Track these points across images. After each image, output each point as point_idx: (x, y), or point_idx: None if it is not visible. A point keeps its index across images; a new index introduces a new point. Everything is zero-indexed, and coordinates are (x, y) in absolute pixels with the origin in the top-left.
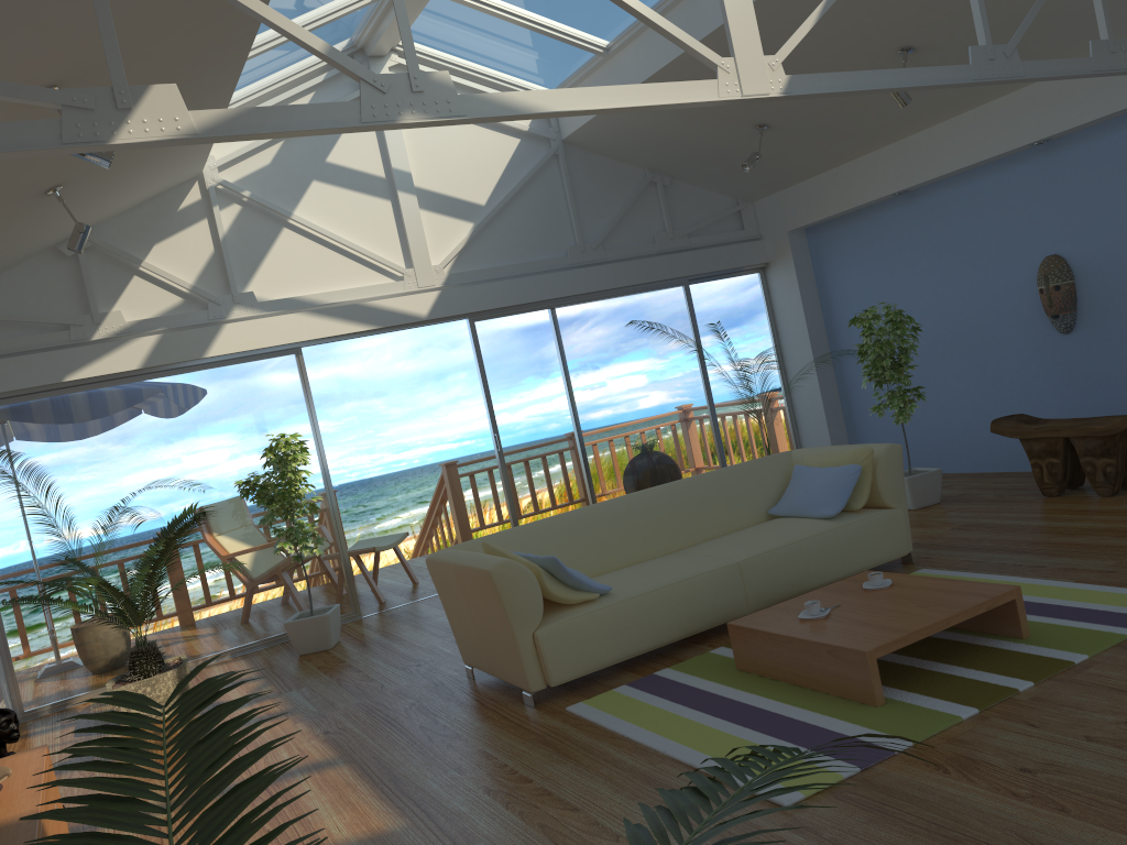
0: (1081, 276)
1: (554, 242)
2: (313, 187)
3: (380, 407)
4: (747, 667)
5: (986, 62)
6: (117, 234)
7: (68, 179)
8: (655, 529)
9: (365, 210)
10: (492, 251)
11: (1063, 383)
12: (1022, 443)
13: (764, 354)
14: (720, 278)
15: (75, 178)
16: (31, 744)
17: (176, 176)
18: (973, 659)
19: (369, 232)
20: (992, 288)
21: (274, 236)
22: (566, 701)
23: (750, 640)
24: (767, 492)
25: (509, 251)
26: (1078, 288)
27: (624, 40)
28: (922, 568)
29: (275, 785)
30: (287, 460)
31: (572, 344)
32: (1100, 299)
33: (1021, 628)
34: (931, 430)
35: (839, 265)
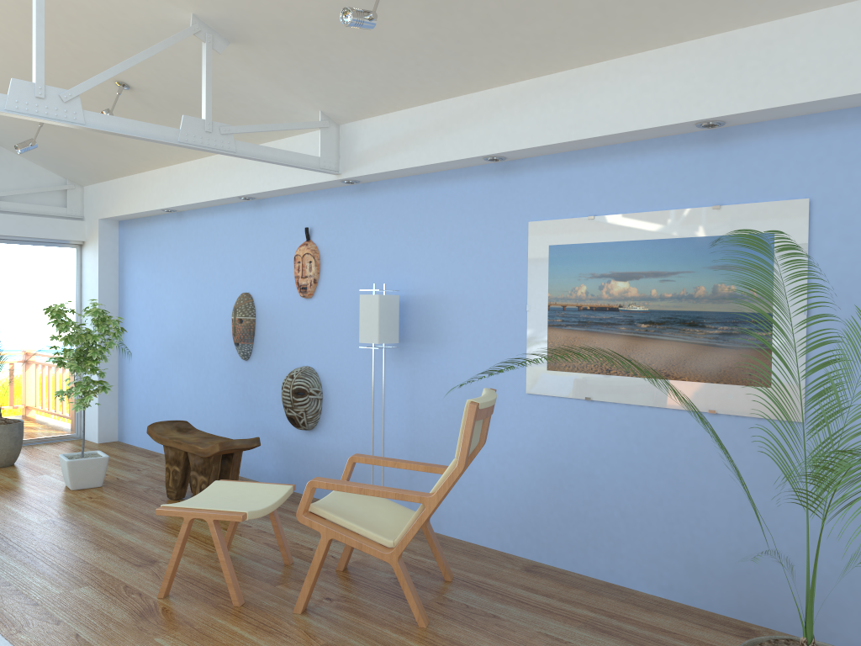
0: (259, 316)
1: None
2: None
3: None
4: None
5: (32, 98)
6: None
7: None
8: None
9: None
10: None
11: (239, 400)
12: (164, 448)
13: None
14: (29, 244)
15: None
16: None
17: None
18: None
19: None
20: (212, 309)
21: None
22: None
23: None
24: None
25: None
26: (256, 325)
27: None
28: None
29: None
30: None
31: None
32: (266, 338)
33: None
34: (165, 416)
35: (133, 259)
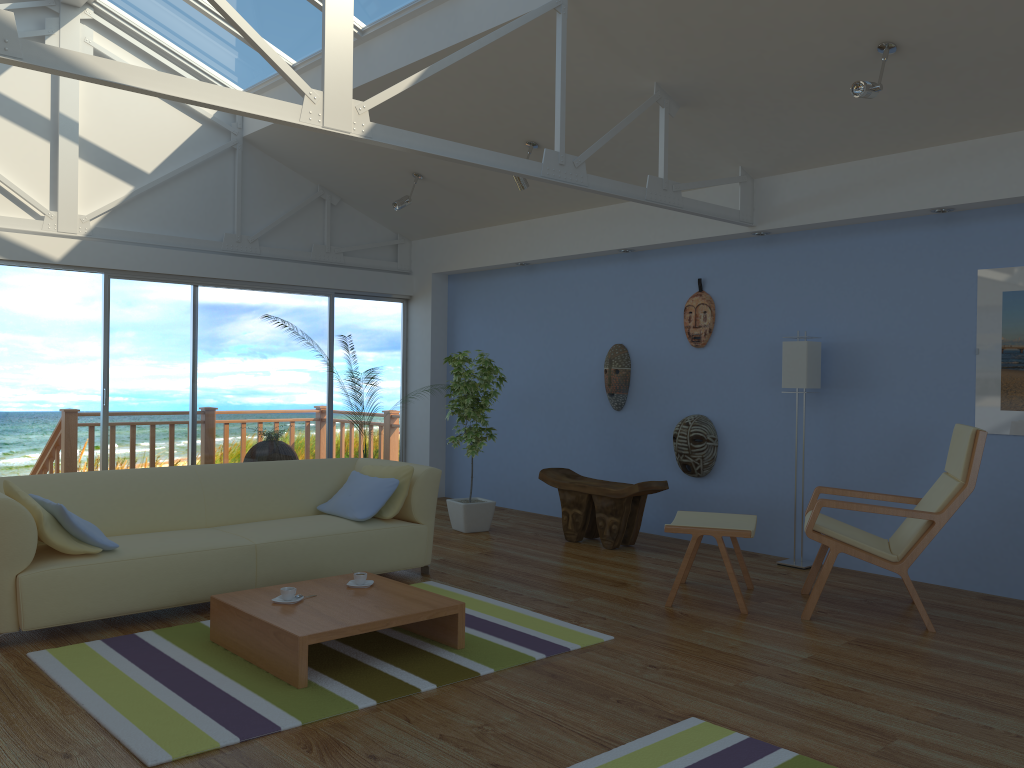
0: (636, 366)
1: (212, 226)
2: None
3: (36, 345)
4: (218, 639)
5: (557, 165)
6: None
7: None
8: (200, 502)
9: (20, 144)
10: (147, 217)
11: (608, 451)
12: (559, 493)
13: (391, 375)
14: (366, 299)
15: None
16: None
17: None
18: (407, 660)
19: (18, 166)
20: (573, 360)
21: None
22: (34, 647)
23: (223, 614)
24: (322, 489)
25: (164, 222)
26: (632, 375)
27: (308, 64)
28: (432, 580)
29: None
30: None
31: (207, 323)
32: (645, 388)
33: (458, 640)
34: (509, 470)
35: (467, 313)
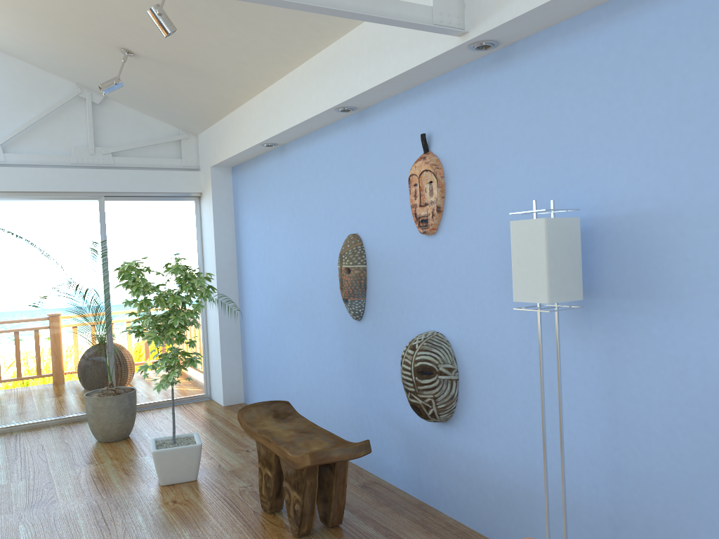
0: (371, 263)
1: None
2: None
3: None
4: None
5: None
6: None
7: None
8: None
9: None
10: None
11: (354, 371)
12: (256, 442)
13: None
14: (147, 200)
15: None
16: None
17: None
18: None
19: None
20: (319, 256)
21: None
22: None
23: None
24: None
25: None
26: (368, 275)
27: None
28: None
29: None
30: None
31: None
32: (381, 292)
33: None
34: (282, 381)
35: (245, 206)
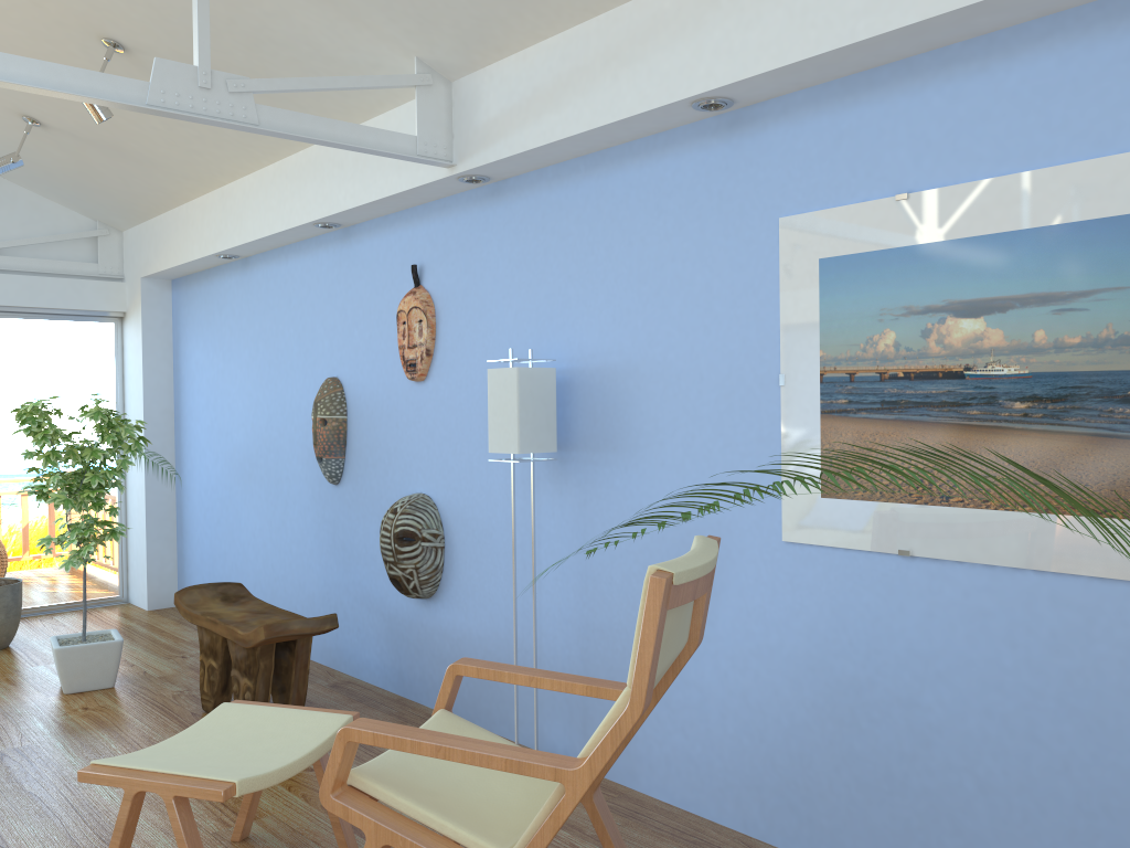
0: (352, 413)
1: None
2: None
3: None
4: None
5: None
6: None
7: None
8: None
9: None
10: None
11: (328, 548)
12: (198, 629)
13: None
14: (44, 318)
15: None
16: None
17: None
18: None
19: None
20: (290, 405)
21: None
22: None
23: None
24: None
25: None
26: (349, 428)
27: None
28: None
29: None
30: None
31: None
32: (363, 449)
33: None
34: (234, 571)
35: (190, 335)
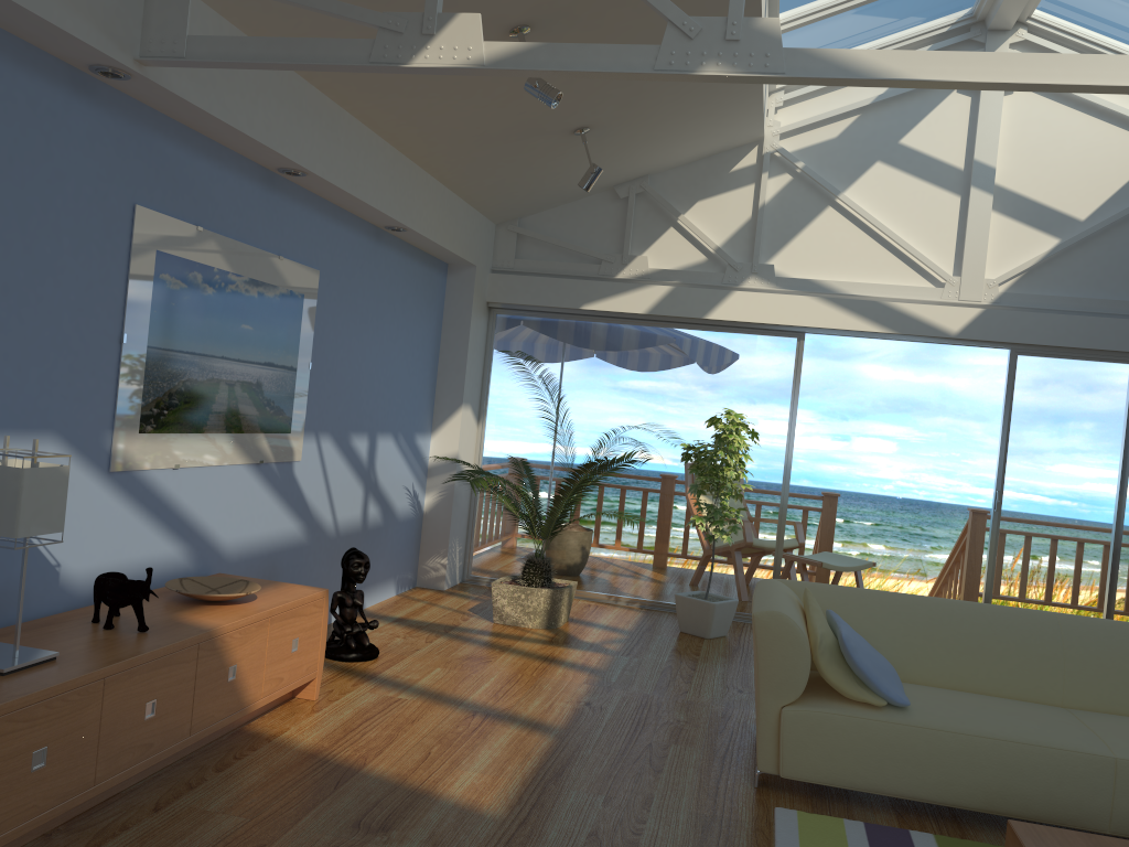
0: None
1: None
2: (874, 168)
3: (975, 432)
4: None
5: None
6: (668, 186)
7: (593, 122)
8: (1056, 668)
9: (926, 202)
10: (1073, 277)
11: None
12: None
13: None
14: None
15: (601, 122)
16: (442, 600)
17: (730, 137)
18: None
19: (922, 227)
20: None
21: (815, 212)
22: (789, 801)
23: None
24: None
25: (1097, 282)
26: None
27: None
28: None
29: (492, 721)
30: (727, 438)
31: None
32: None
33: None
34: None
35: None
